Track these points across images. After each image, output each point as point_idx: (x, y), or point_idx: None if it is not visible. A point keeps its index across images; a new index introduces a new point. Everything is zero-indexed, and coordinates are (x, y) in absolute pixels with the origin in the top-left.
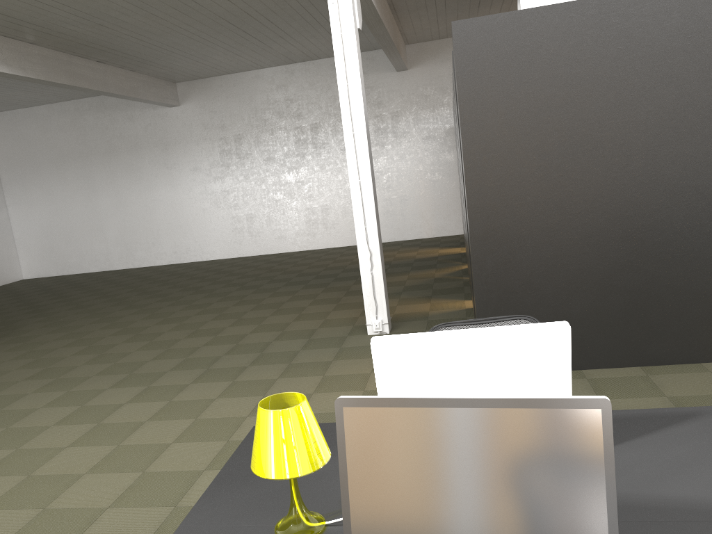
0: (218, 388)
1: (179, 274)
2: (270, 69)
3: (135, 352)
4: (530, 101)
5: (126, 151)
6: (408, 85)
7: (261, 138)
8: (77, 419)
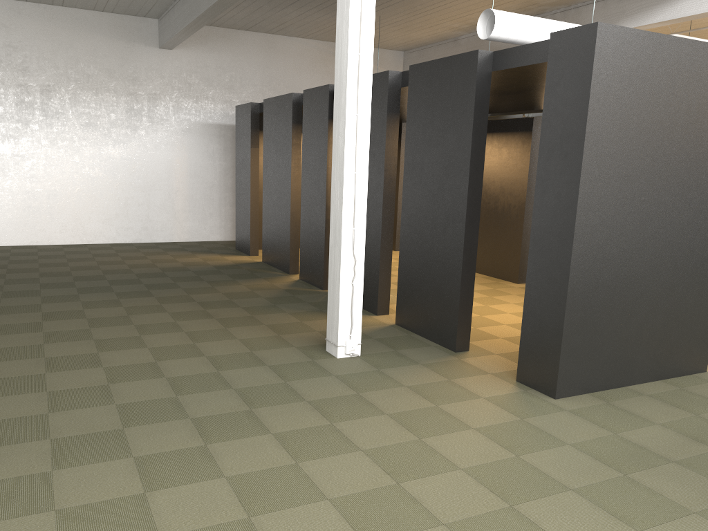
0: (268, 446)
1: None
2: None
3: None
4: (637, 123)
5: None
6: (171, 67)
7: None
8: None
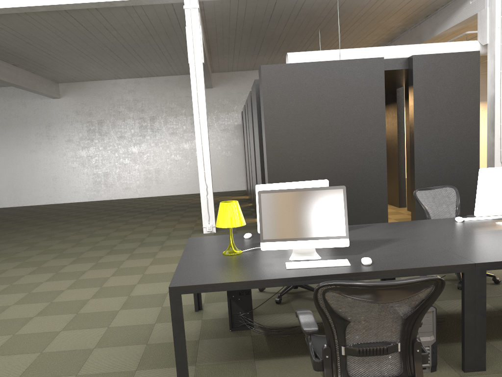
0: (124, 256)
1: (58, 209)
2: (124, 80)
3: (56, 245)
4: (297, 107)
5: (18, 126)
6: (212, 97)
7: (116, 123)
8: (41, 272)
